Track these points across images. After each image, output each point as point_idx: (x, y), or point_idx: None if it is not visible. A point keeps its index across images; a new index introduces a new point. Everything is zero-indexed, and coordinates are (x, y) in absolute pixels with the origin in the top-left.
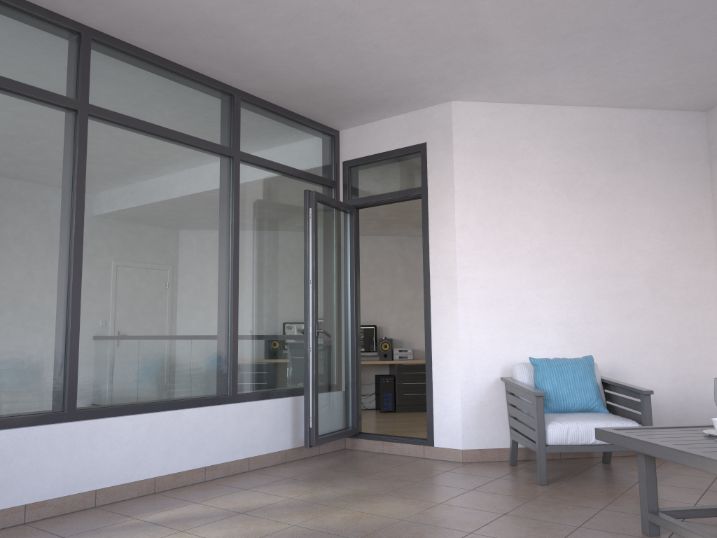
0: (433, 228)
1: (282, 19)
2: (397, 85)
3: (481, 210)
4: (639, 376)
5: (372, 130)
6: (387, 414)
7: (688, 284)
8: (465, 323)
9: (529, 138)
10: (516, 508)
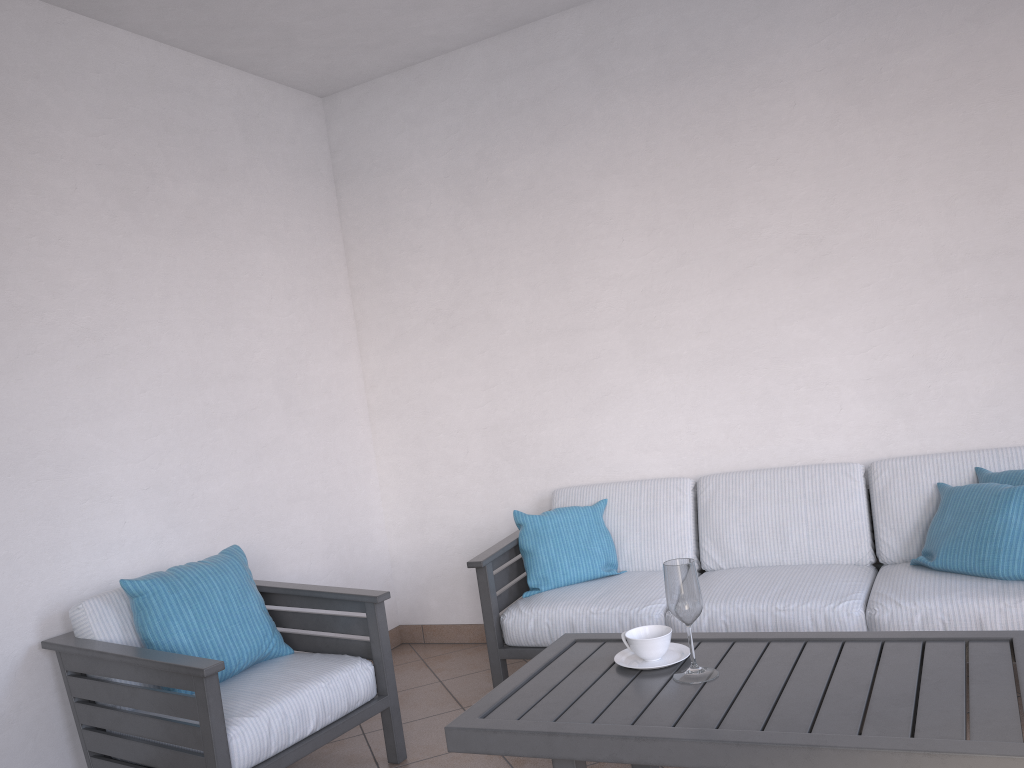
0: None
1: None
2: None
3: None
4: (284, 560)
5: None
6: None
7: (330, 387)
8: None
9: (44, 78)
10: None
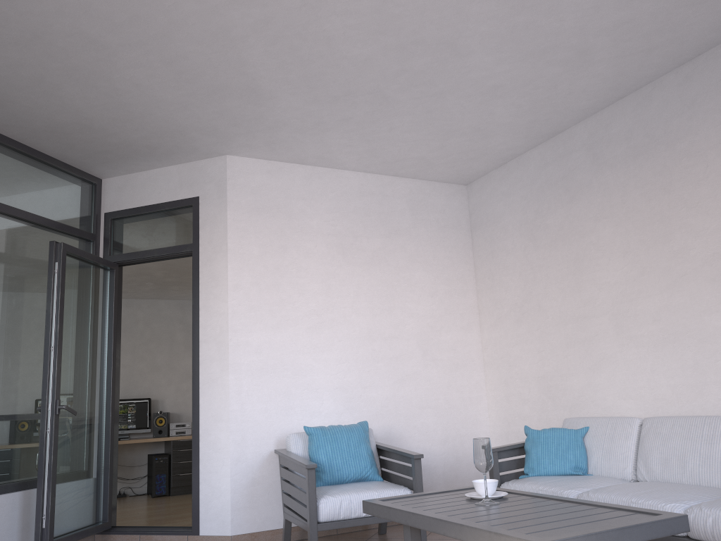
0: (204, 288)
1: (17, 39)
2: (165, 132)
3: (256, 270)
4: (413, 439)
5: (140, 180)
6: (160, 499)
7: (455, 346)
8: (237, 391)
9: (307, 198)
10: None
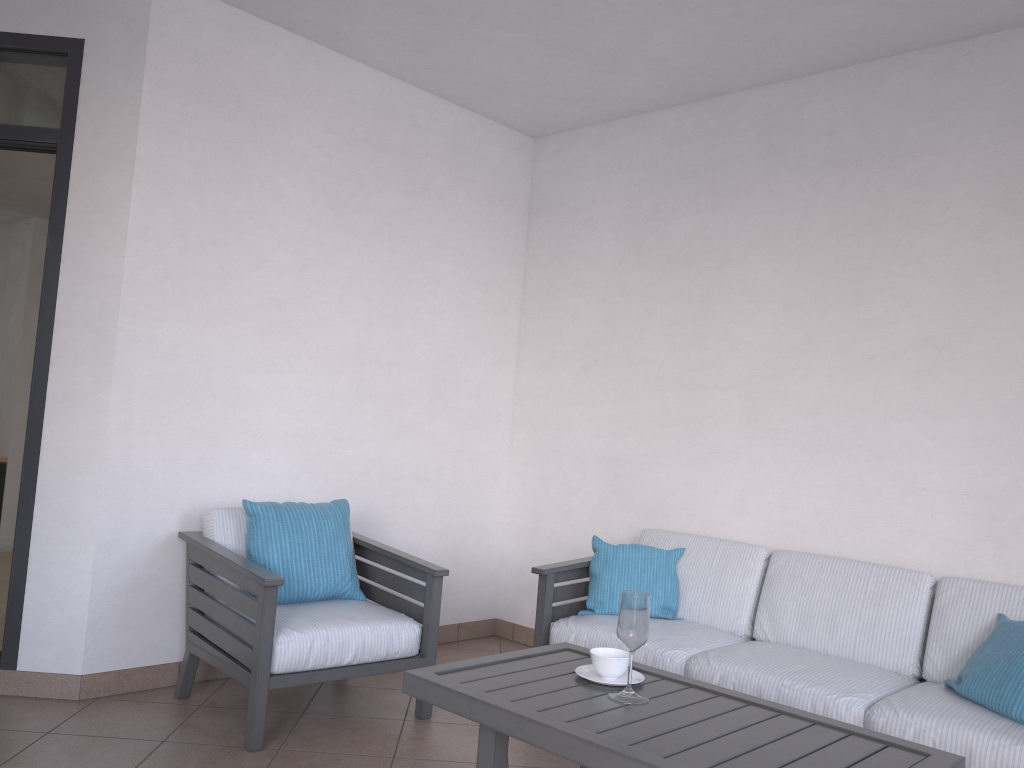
0: (76, 222)
1: None
2: None
3: (184, 208)
4: (398, 528)
5: None
6: None
7: (479, 391)
8: (122, 424)
9: (290, 97)
10: None
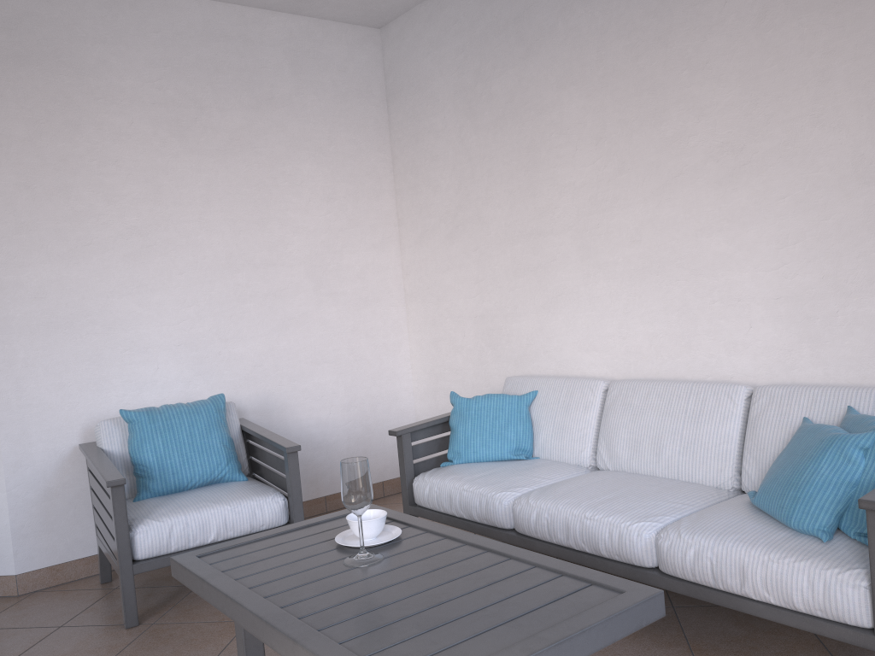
0: None
1: None
2: None
3: (25, 163)
4: (303, 408)
5: None
6: None
7: (364, 273)
8: (6, 362)
9: (110, 42)
10: None
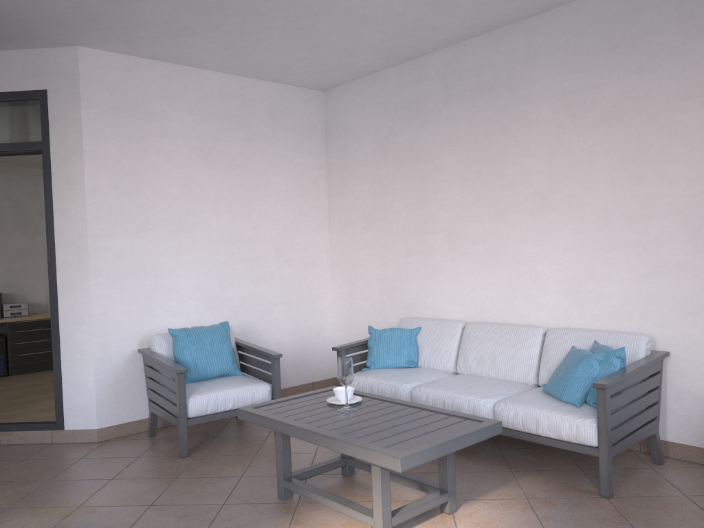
0: (58, 191)
1: None
2: (8, 19)
3: (115, 173)
4: (267, 332)
5: None
6: None
7: (307, 247)
8: (98, 296)
9: (166, 99)
10: (162, 495)
